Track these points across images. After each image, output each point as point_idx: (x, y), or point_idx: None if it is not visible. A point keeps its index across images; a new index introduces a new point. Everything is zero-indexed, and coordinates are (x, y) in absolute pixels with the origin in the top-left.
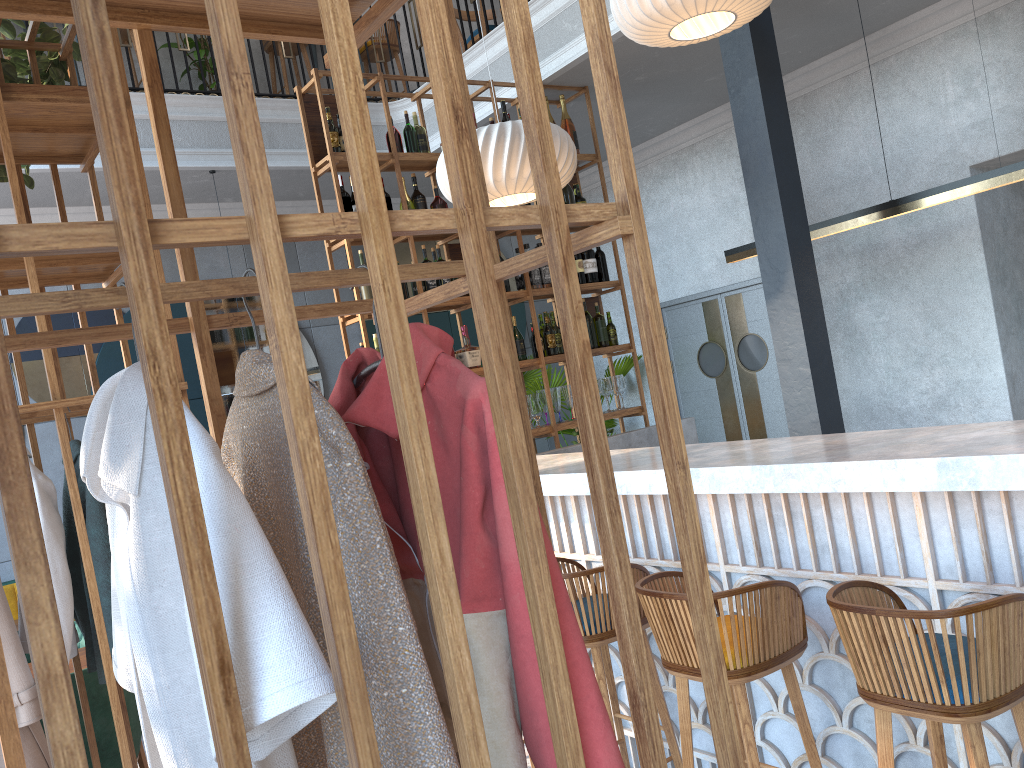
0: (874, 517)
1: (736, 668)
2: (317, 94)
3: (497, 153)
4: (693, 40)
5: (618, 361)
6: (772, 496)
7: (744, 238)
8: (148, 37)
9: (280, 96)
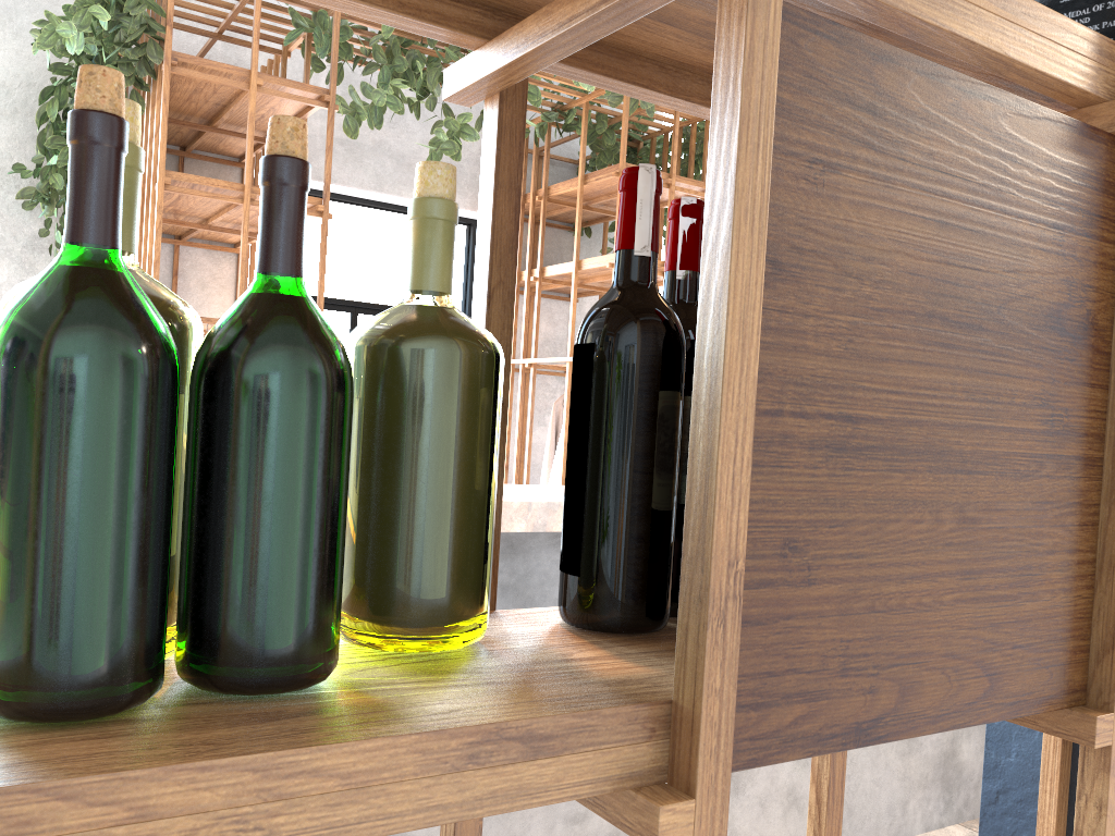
0: None
1: None
2: None
3: None
4: None
5: None
6: None
7: None
8: None
9: None
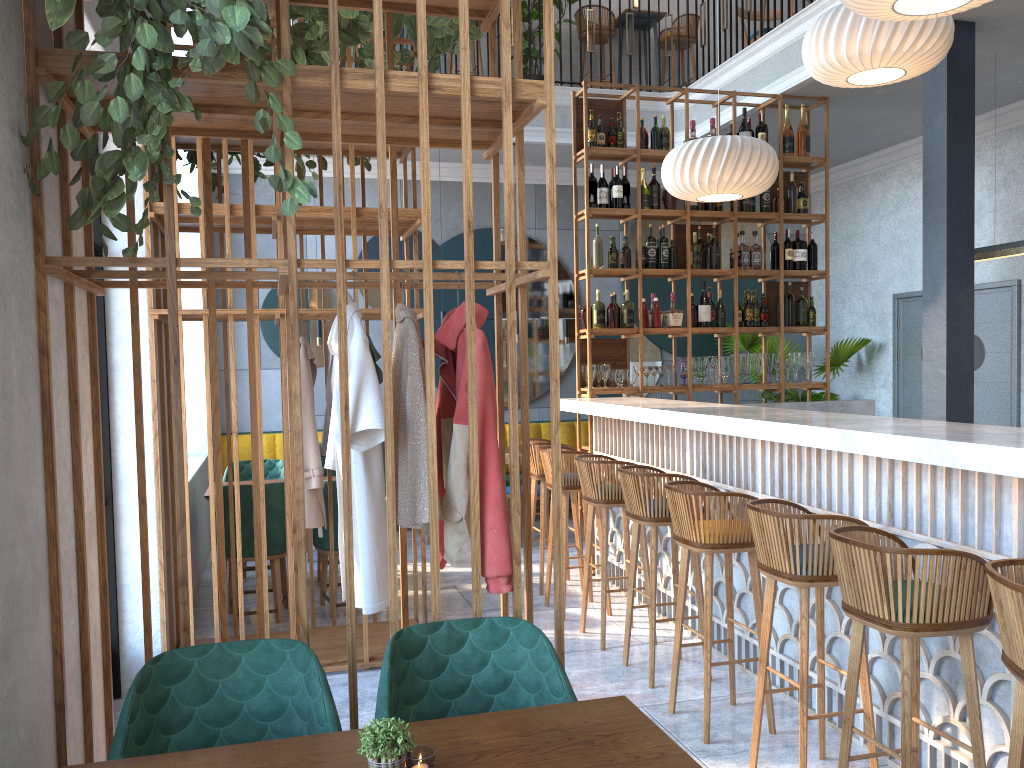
0: (841, 472)
1: (706, 543)
2: (583, 101)
3: (703, 162)
4: (873, 85)
5: (845, 341)
6: (793, 449)
7: (982, 243)
8: (394, 149)
9: (578, 84)
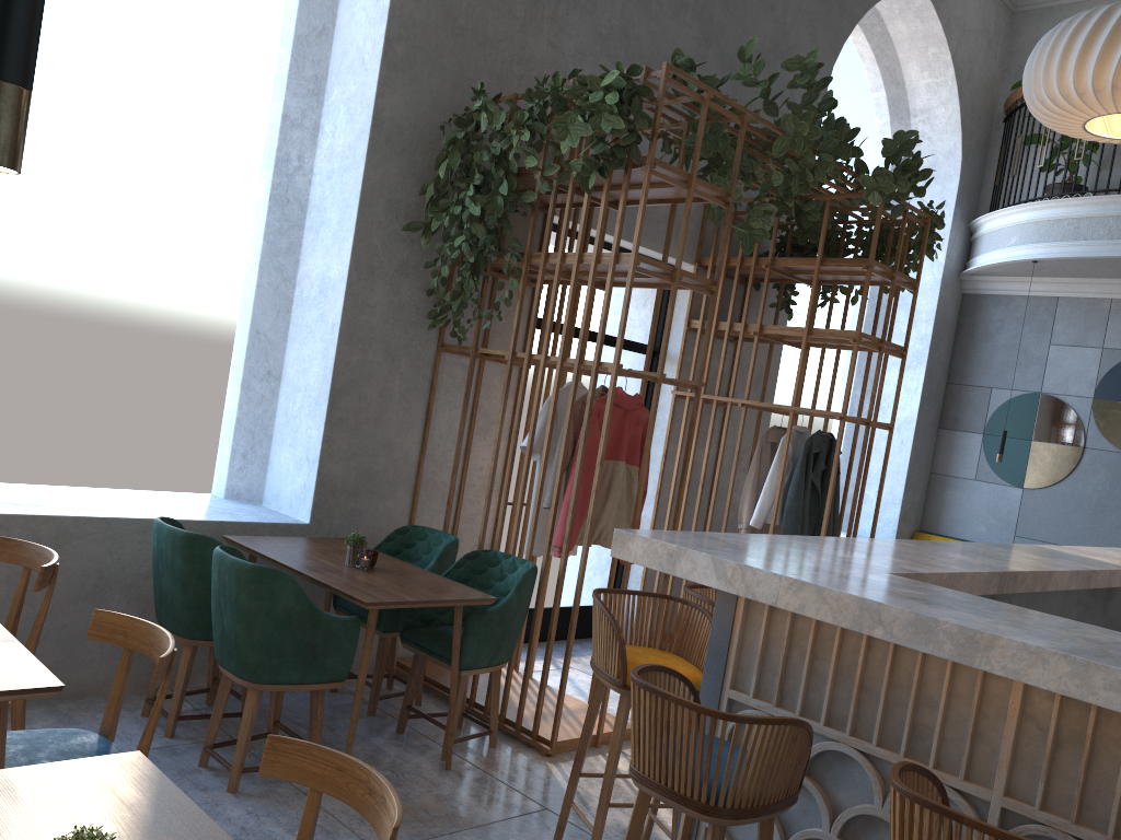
0: None
1: None
2: None
3: None
4: None
5: None
6: None
7: None
8: (658, 291)
9: None
